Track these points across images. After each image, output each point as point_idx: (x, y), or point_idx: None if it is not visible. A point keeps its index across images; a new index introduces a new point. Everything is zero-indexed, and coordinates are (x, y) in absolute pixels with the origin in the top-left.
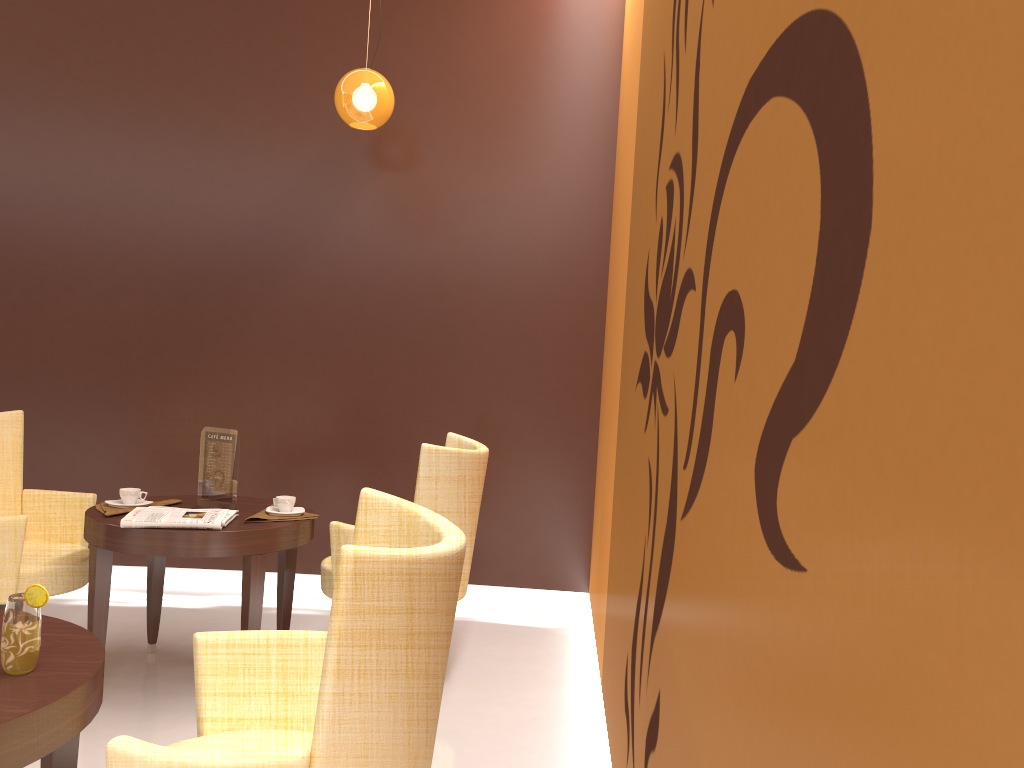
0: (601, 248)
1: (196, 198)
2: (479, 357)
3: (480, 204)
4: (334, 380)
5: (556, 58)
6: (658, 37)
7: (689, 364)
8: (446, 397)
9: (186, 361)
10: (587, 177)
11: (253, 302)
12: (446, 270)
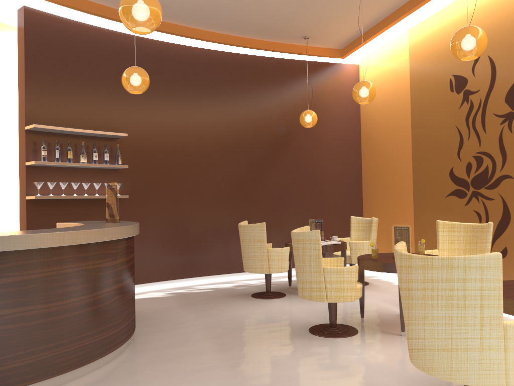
0: (359, 158)
1: (242, 148)
2: (328, 194)
3: (325, 147)
4: (287, 205)
5: (342, 101)
6: (444, 119)
7: (512, 190)
8: (320, 207)
9: (243, 203)
10: (353, 137)
11: (261, 182)
12: (317, 168)
